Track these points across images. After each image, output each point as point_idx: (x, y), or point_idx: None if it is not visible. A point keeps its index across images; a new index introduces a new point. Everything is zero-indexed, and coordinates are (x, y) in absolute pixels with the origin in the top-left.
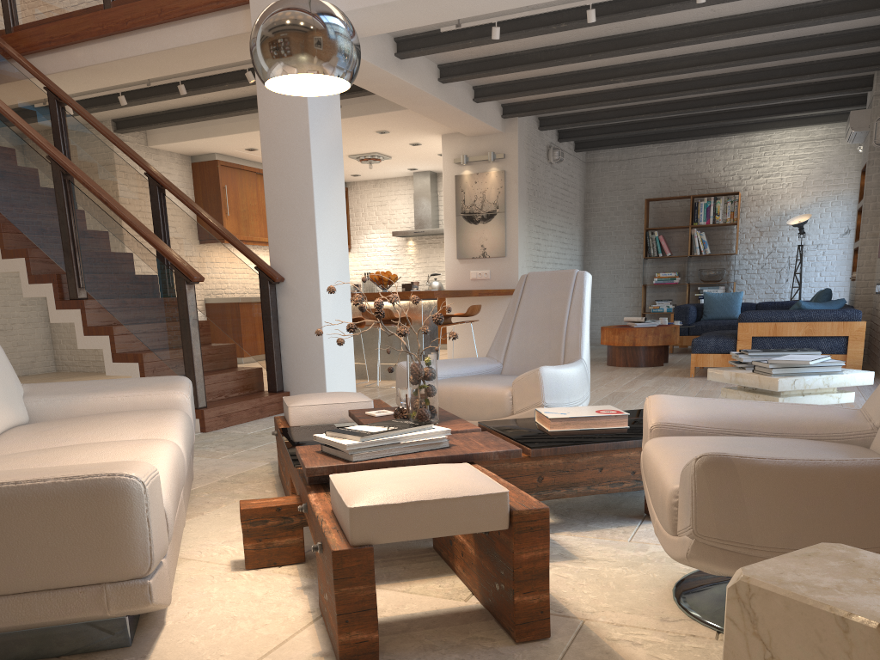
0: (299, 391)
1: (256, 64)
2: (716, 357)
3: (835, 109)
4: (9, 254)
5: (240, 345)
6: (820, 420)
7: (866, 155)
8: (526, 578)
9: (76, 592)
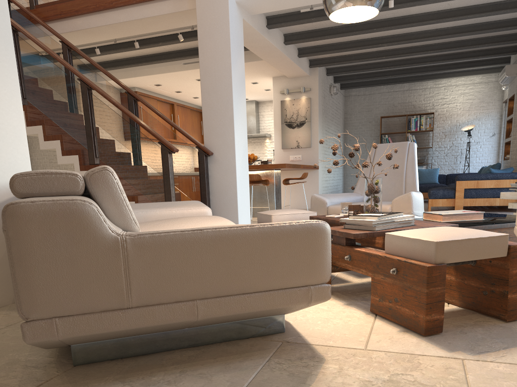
0: None
1: (332, 0)
2: (443, 200)
3: (492, 65)
4: (49, 138)
5: (184, 193)
6: None
7: (514, 90)
8: (514, 284)
9: (296, 290)
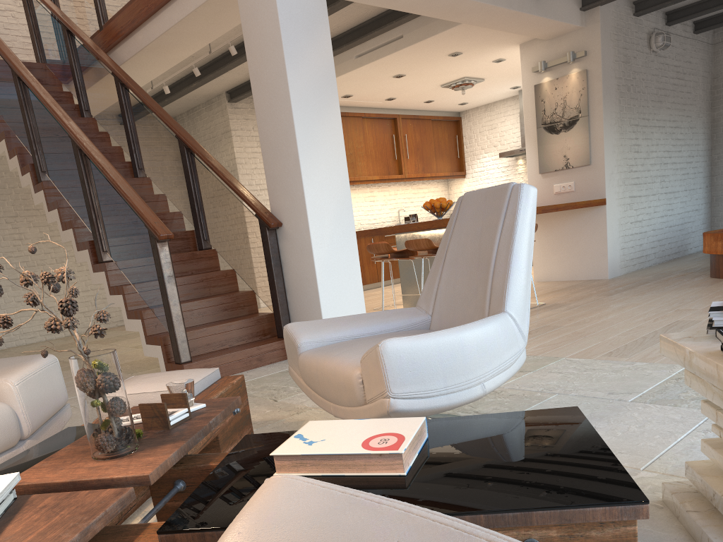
0: None
1: None
2: None
3: None
4: (65, 226)
5: (255, 291)
6: None
7: None
8: None
9: None
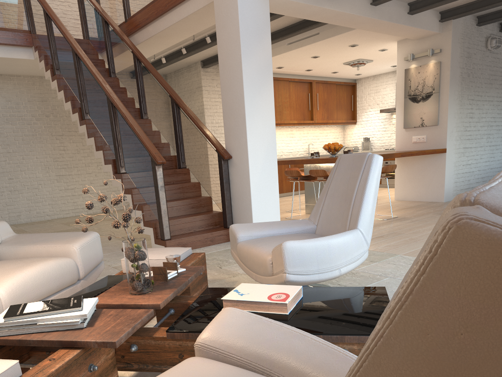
0: None
1: None
2: None
3: None
4: (97, 149)
5: (211, 197)
6: None
7: None
8: None
9: None
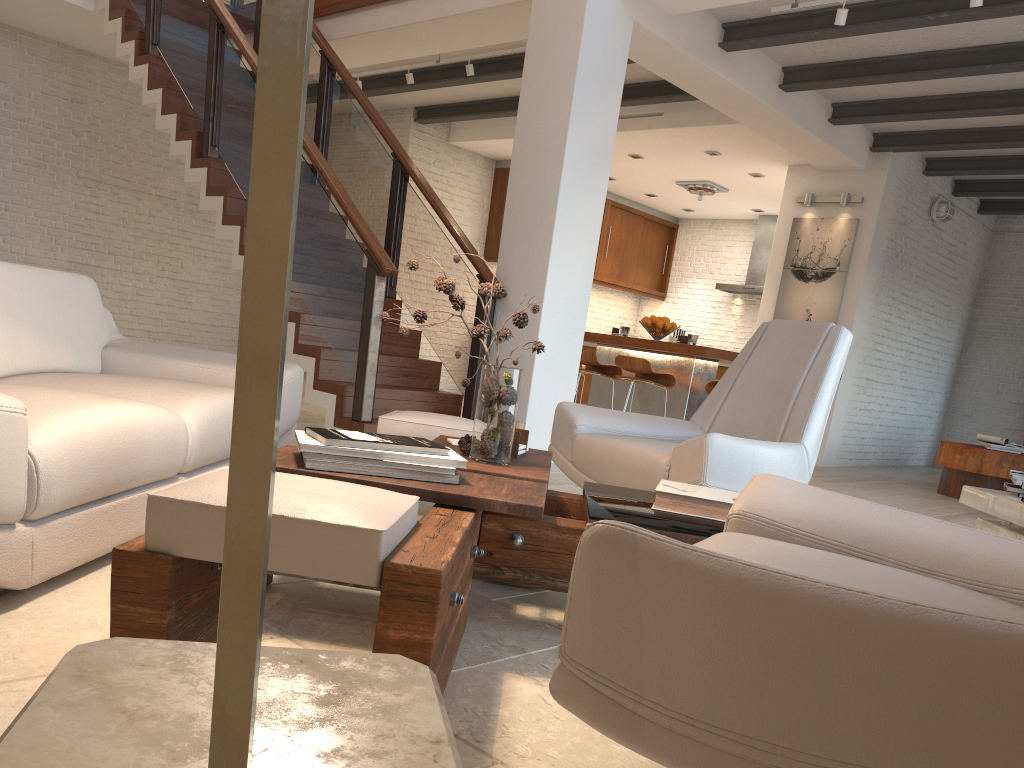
0: None
1: None
2: None
3: None
4: (228, 221)
5: (444, 364)
6: (1000, 563)
7: None
8: None
9: None
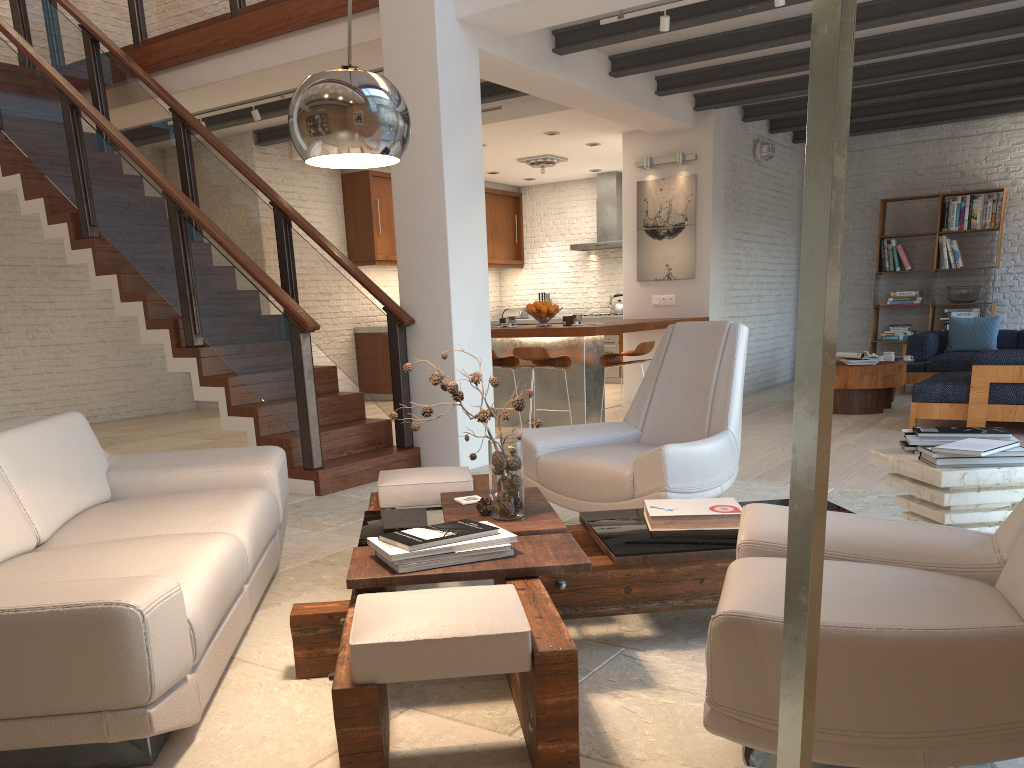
0: (430, 447)
1: (294, 143)
2: (942, 407)
3: None
4: (128, 297)
5: (367, 394)
6: (939, 547)
7: None
8: (551, 725)
9: (76, 719)
